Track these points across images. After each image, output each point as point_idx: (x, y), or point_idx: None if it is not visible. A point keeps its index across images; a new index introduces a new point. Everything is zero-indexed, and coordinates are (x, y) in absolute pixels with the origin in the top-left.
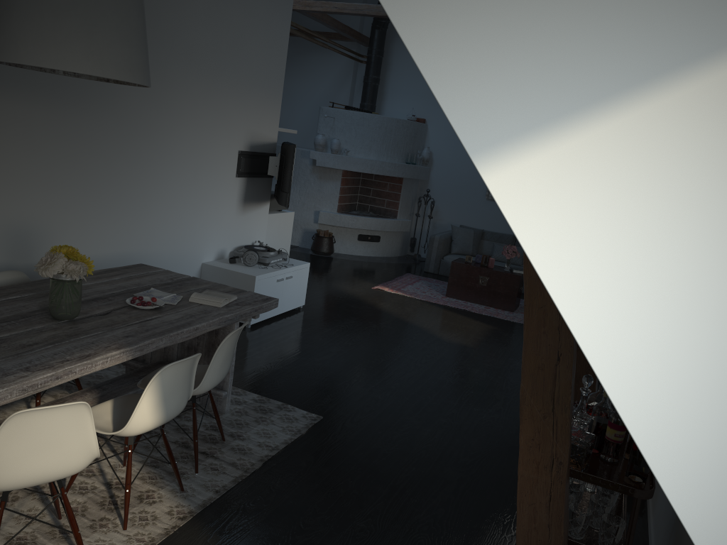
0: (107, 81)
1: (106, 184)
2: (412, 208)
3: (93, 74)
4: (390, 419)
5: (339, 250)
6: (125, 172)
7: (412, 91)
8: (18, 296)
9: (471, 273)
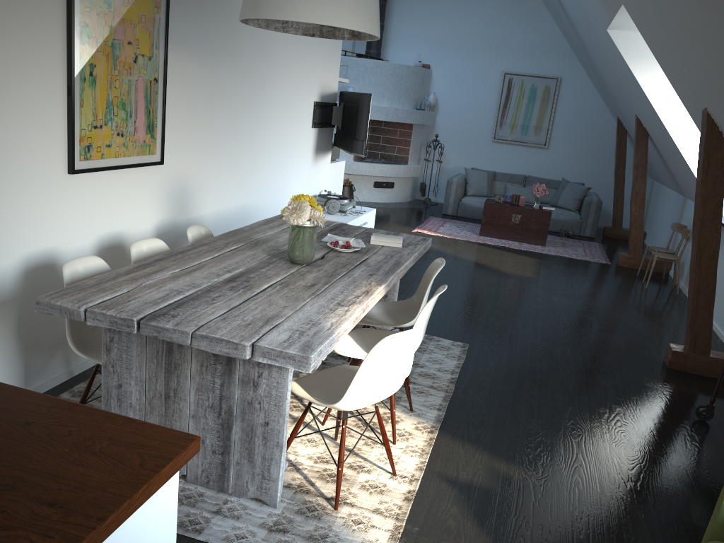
0: (312, 36)
1: (233, 138)
2: (419, 154)
3: (358, 29)
4: (521, 342)
5: (356, 198)
6: (245, 125)
7: (415, 37)
8: (236, 246)
9: (504, 212)
